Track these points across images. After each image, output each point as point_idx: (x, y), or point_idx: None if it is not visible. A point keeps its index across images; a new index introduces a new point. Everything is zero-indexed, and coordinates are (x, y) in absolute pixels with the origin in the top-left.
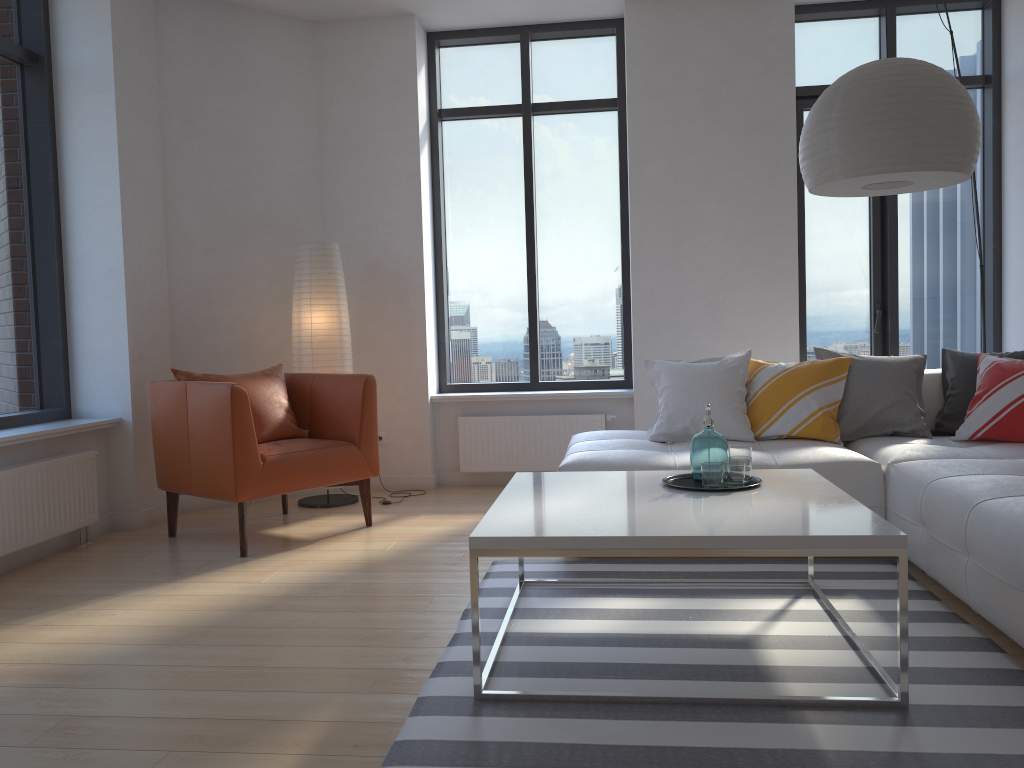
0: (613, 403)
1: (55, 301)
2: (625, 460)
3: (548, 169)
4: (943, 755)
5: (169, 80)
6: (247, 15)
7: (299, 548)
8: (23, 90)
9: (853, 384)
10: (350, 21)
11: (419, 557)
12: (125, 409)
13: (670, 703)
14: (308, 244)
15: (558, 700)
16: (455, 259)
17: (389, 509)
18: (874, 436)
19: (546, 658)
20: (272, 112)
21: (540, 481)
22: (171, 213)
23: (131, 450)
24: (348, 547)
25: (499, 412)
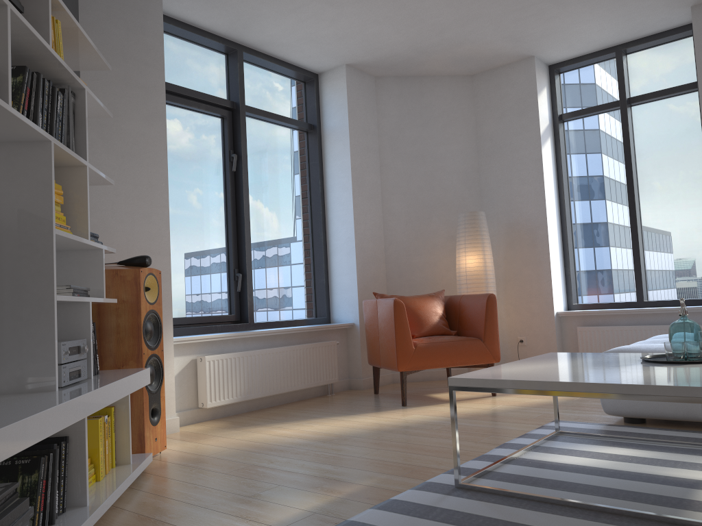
0: None
1: (322, 257)
2: (655, 349)
3: (644, 143)
4: None
5: (383, 126)
6: (429, 80)
7: (439, 404)
8: (307, 145)
9: None
10: (493, 70)
11: (507, 414)
12: (355, 317)
13: (584, 508)
14: (463, 213)
15: (506, 495)
16: (577, 215)
17: None
18: None
19: (526, 473)
20: (445, 135)
21: (555, 356)
22: (385, 203)
23: (359, 342)
24: (468, 406)
25: (609, 323)
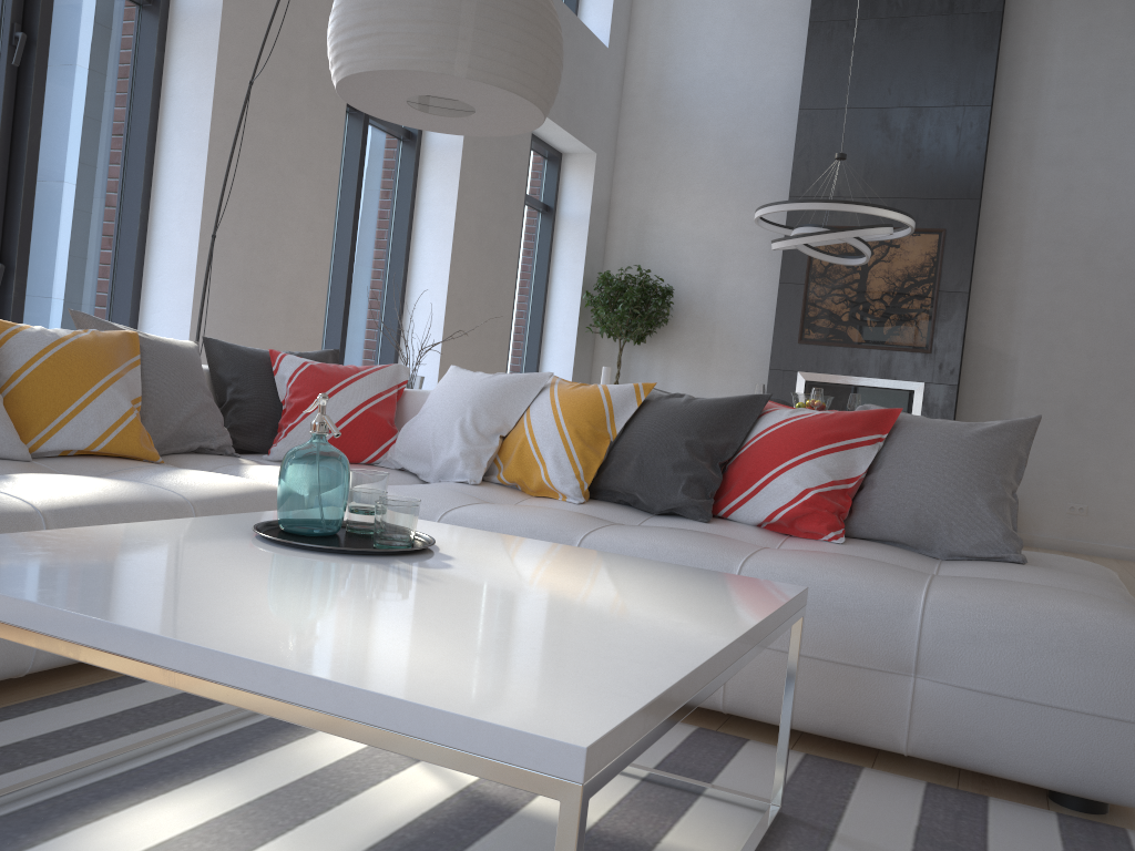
0: None
1: None
2: None
3: None
4: (919, 850)
5: None
6: None
7: None
8: None
9: (150, 374)
10: None
11: None
12: None
13: None
14: None
15: None
16: None
17: None
18: (173, 453)
19: None
20: None
21: (23, 567)
22: None
23: None
24: None
25: None
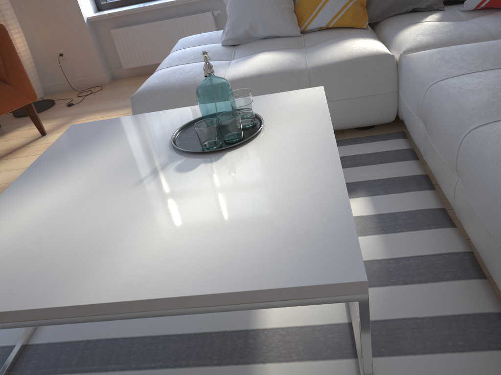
0: (218, 1)
1: None
2: (184, 81)
3: None
4: None
5: None
6: None
7: None
8: None
9: None
10: None
11: None
12: None
13: None
14: None
15: None
16: None
17: (68, 112)
18: (397, 14)
19: (71, 334)
20: None
21: (74, 143)
22: None
23: None
24: (15, 165)
25: (140, 21)
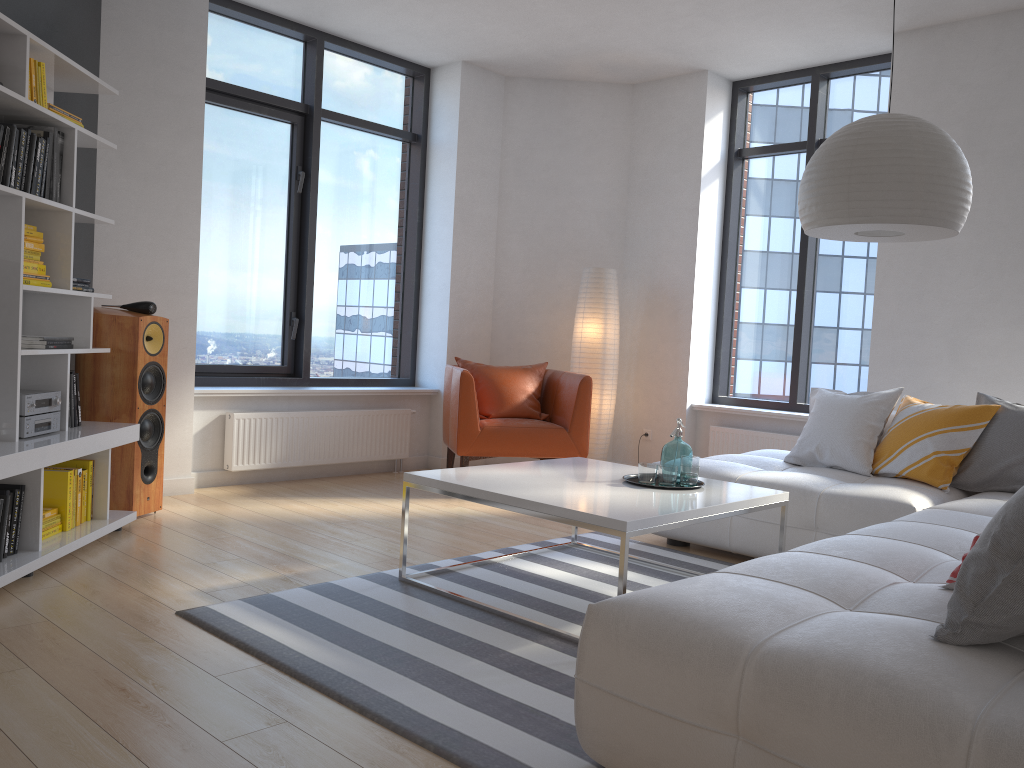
0: None
1: (411, 304)
2: (702, 467)
3: None
4: (566, 676)
5: (509, 144)
6: (576, 87)
7: None
8: (409, 160)
9: (991, 434)
10: (659, 81)
11: None
12: (441, 383)
13: (487, 611)
14: (587, 269)
15: (435, 592)
16: (741, 284)
17: None
18: (1004, 491)
19: (482, 577)
20: (588, 162)
21: (566, 462)
22: (501, 243)
23: (442, 413)
24: None
25: (749, 426)
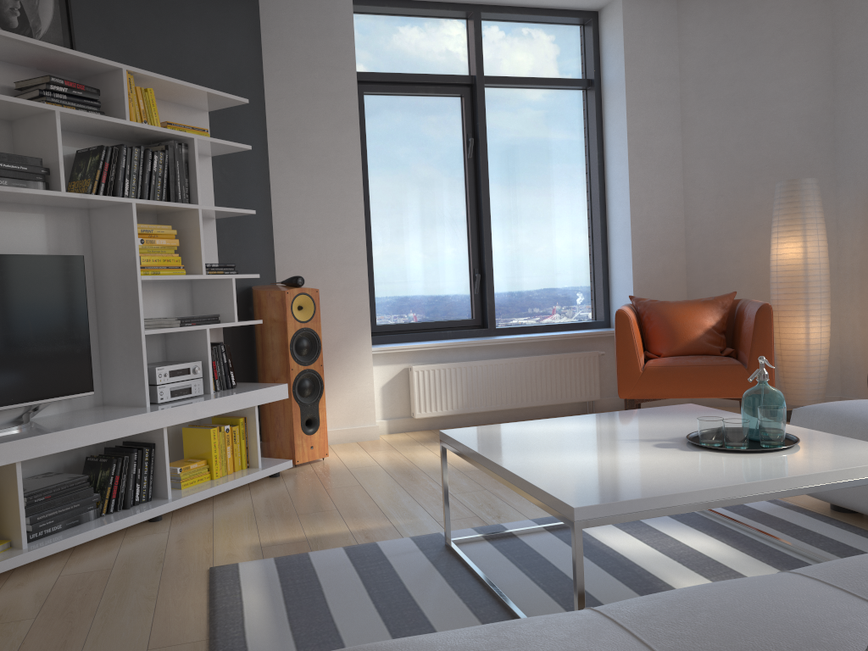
0: None
1: (599, 247)
2: (861, 413)
3: None
4: None
5: (688, 66)
6: None
7: None
8: (586, 106)
9: None
10: None
11: None
12: None
13: (493, 595)
14: (779, 183)
15: (463, 563)
16: None
17: None
18: None
19: (538, 546)
20: (781, 64)
21: (659, 412)
22: (687, 171)
23: None
24: None
25: None
